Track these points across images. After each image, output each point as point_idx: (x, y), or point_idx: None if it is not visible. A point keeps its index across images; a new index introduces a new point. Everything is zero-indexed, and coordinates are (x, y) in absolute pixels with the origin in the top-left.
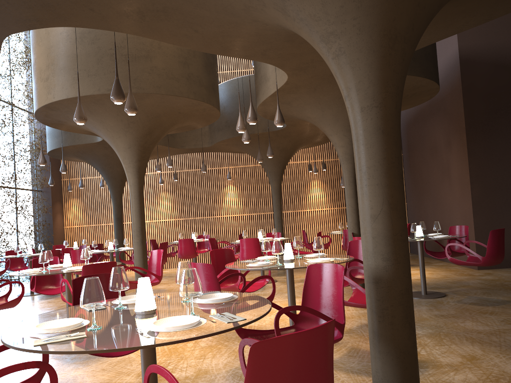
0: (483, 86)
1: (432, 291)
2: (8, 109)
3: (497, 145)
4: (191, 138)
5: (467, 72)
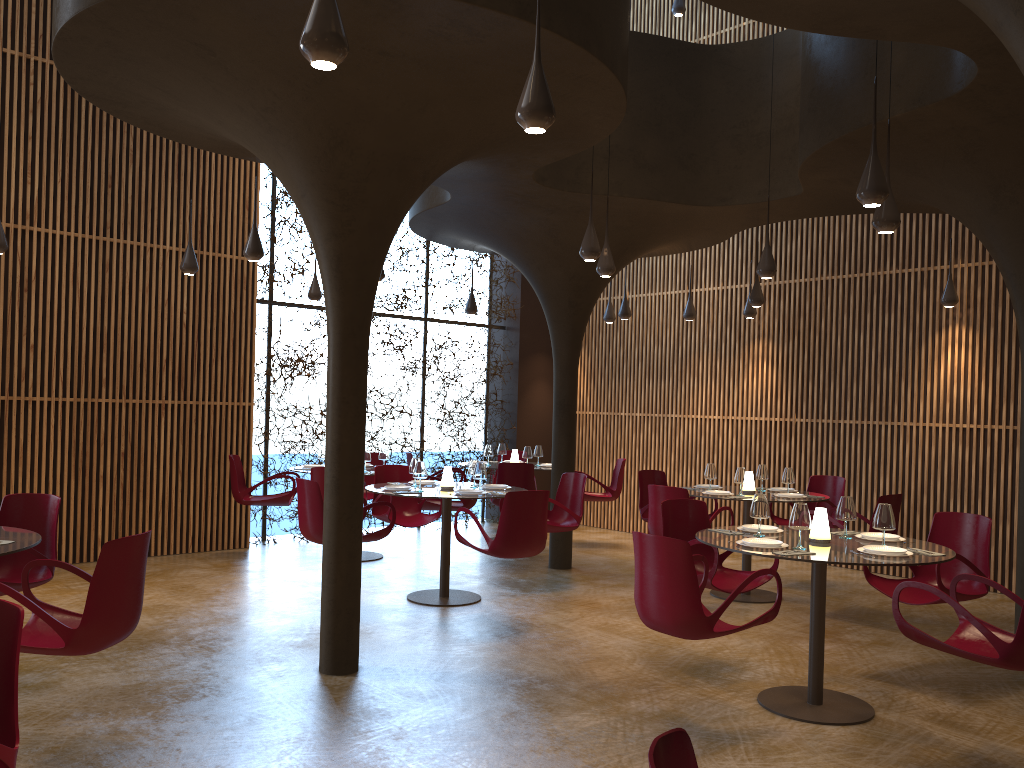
0: None
1: None
2: None
3: None
4: (754, 171)
5: None
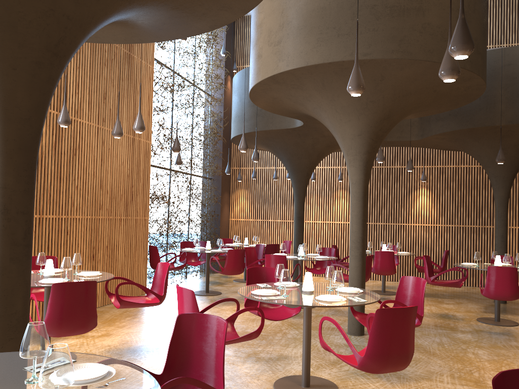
0: None
1: None
2: (190, 89)
3: None
4: (395, 128)
5: None
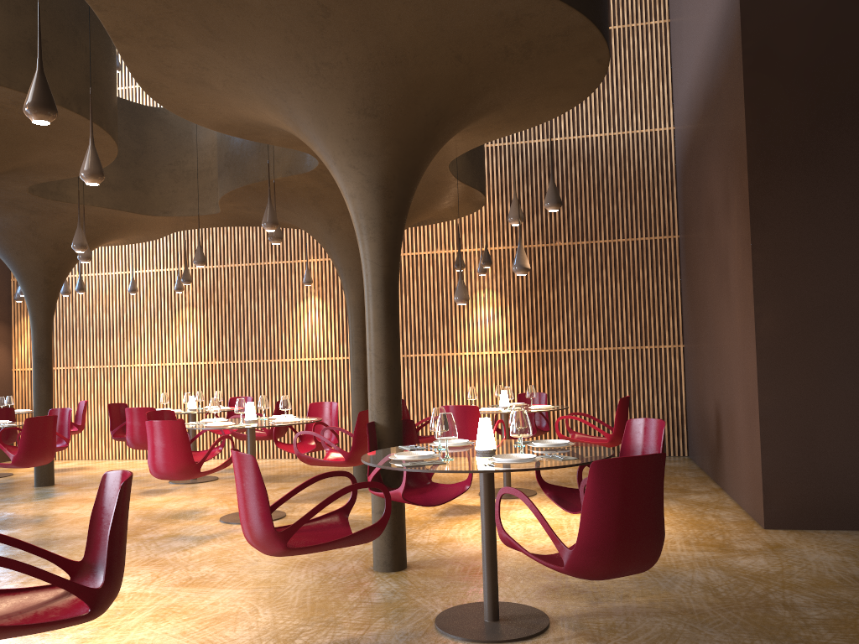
0: (803, 46)
1: (529, 610)
2: None
3: (833, 203)
4: (186, 195)
5: (760, 9)
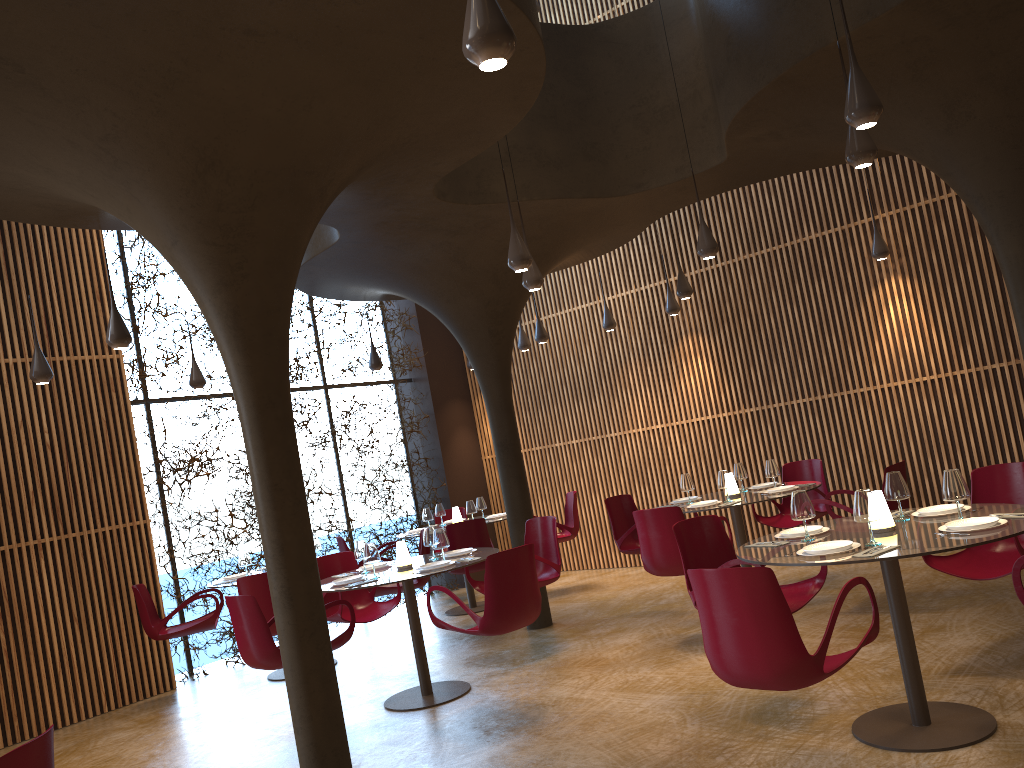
0: None
1: None
2: None
3: None
4: (666, 149)
5: None
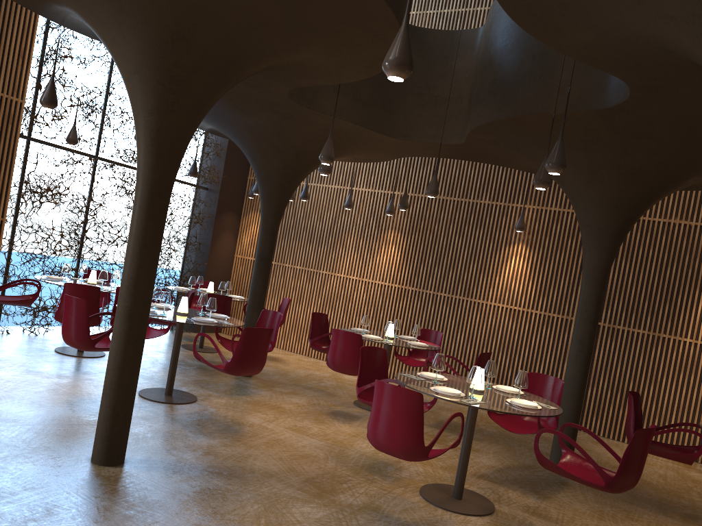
0: None
1: None
2: None
3: None
4: (429, 121)
5: None
